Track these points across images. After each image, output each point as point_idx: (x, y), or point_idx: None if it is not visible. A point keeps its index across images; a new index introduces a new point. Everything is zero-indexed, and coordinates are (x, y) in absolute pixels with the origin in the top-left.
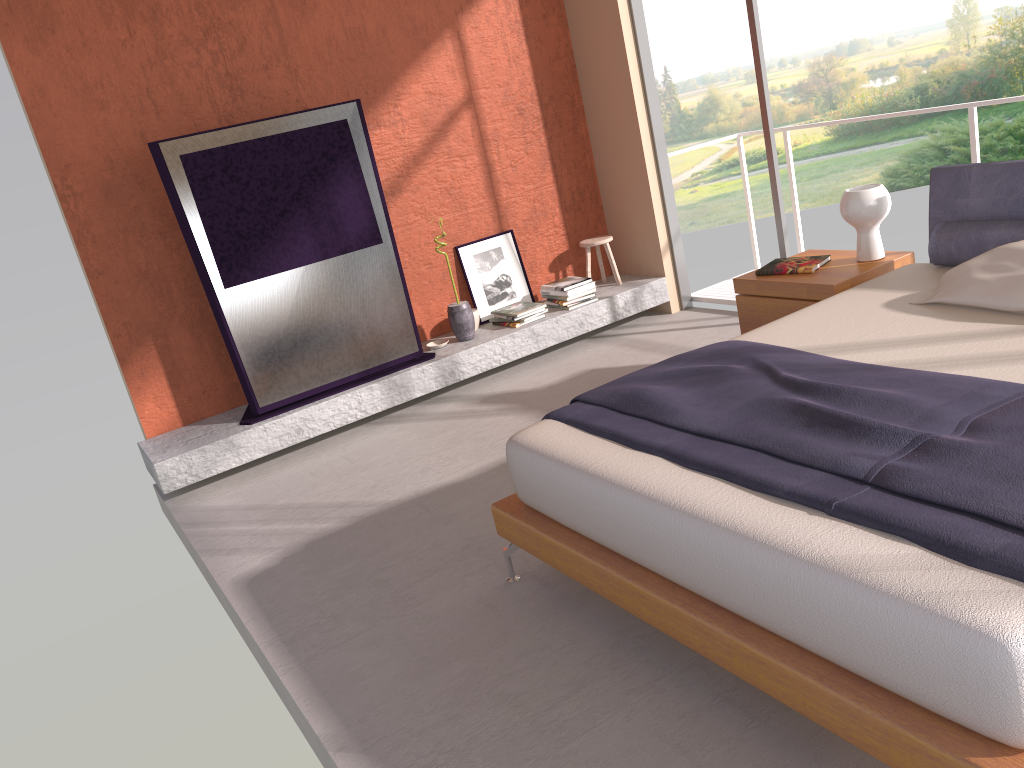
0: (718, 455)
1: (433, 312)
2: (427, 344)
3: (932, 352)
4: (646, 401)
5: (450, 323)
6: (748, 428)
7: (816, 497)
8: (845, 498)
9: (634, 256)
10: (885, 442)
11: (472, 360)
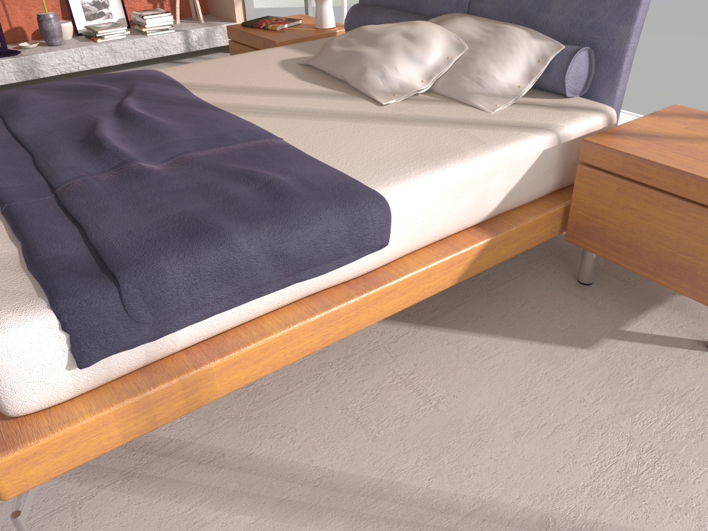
0: (1, 155)
1: (34, 18)
2: (20, 44)
3: (256, 100)
4: (14, 105)
5: (39, 29)
6: (47, 137)
7: (3, 198)
8: (21, 202)
9: (219, 2)
10: (105, 162)
11: (51, 63)
